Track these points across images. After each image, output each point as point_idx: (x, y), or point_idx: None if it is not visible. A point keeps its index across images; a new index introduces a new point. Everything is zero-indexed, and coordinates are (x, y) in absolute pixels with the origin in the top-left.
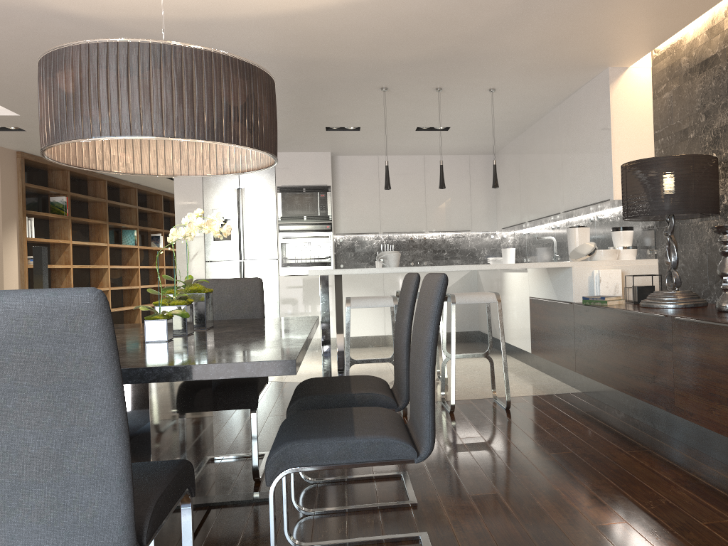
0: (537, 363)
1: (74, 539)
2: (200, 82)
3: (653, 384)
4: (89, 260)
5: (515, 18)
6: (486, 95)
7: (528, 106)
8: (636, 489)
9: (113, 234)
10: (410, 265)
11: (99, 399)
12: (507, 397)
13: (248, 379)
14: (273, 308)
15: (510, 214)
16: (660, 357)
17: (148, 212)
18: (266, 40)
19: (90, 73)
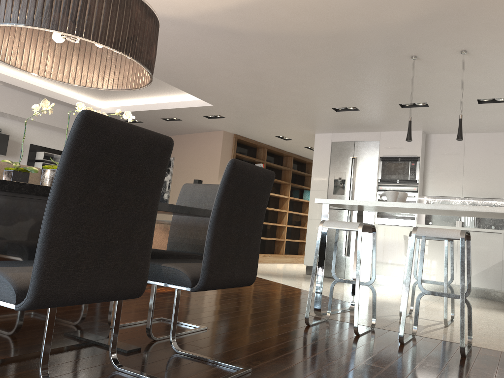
0: None
1: None
2: None
3: None
4: (278, 206)
5: None
6: None
7: None
8: None
9: (297, 192)
10: (491, 228)
11: None
12: (461, 342)
13: (161, 254)
14: (367, 248)
15: None
16: None
17: None
18: (288, 18)
19: None
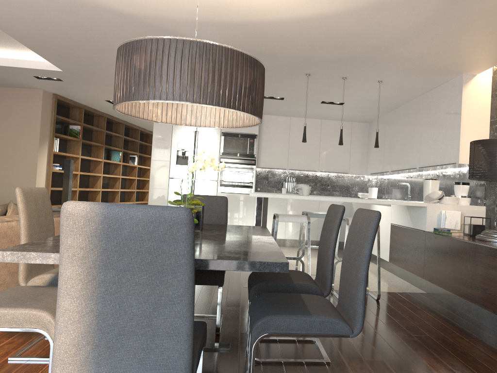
0: (392, 269)
1: (154, 372)
2: (226, 69)
3: (485, 294)
4: (89, 169)
5: (409, 37)
6: (375, 84)
7: (401, 94)
8: (479, 367)
9: (106, 153)
10: None
11: (180, 280)
12: (378, 291)
13: None
14: None
15: (377, 164)
16: (492, 276)
17: (130, 140)
18: (239, 37)
19: (157, 58)
